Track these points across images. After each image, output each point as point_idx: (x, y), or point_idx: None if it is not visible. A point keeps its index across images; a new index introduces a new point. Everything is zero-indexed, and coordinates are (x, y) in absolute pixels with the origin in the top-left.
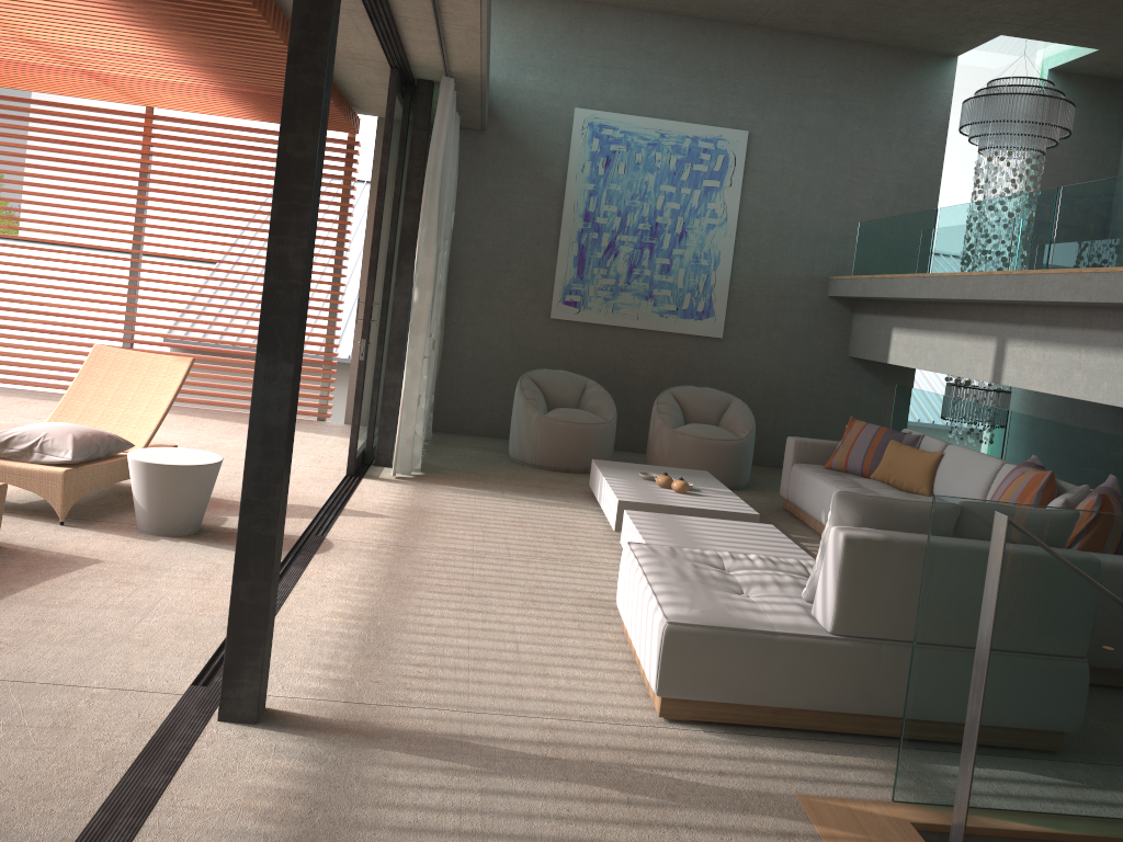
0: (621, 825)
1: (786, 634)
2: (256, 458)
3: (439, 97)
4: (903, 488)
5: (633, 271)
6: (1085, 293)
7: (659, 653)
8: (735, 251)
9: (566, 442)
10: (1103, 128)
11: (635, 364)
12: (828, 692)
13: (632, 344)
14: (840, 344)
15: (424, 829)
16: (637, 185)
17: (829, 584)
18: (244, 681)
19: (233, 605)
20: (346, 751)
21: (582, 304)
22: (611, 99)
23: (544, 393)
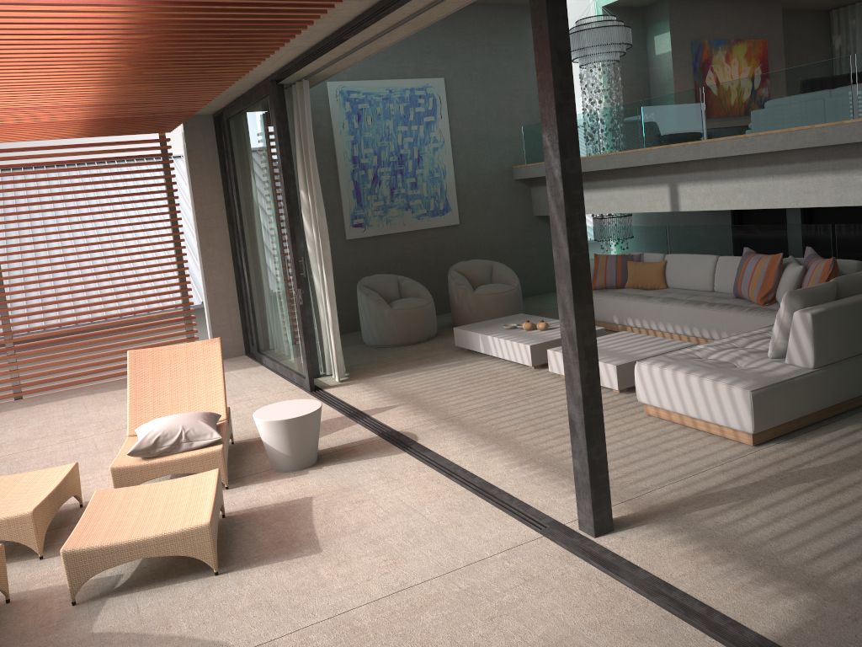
0: (836, 494)
1: (797, 376)
2: (585, 369)
3: (305, 96)
4: (648, 288)
5: (393, 192)
6: (751, 148)
7: (751, 410)
8: (453, 163)
9: (414, 322)
10: (636, 39)
11: (409, 257)
12: (819, 400)
13: (404, 244)
14: (527, 209)
15: (781, 533)
16: (382, 130)
17: (805, 343)
18: (603, 507)
19: (589, 464)
20: (677, 521)
21: (366, 224)
22: (350, 71)
23: (377, 293)
